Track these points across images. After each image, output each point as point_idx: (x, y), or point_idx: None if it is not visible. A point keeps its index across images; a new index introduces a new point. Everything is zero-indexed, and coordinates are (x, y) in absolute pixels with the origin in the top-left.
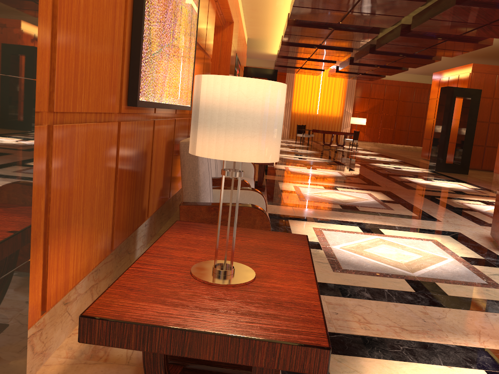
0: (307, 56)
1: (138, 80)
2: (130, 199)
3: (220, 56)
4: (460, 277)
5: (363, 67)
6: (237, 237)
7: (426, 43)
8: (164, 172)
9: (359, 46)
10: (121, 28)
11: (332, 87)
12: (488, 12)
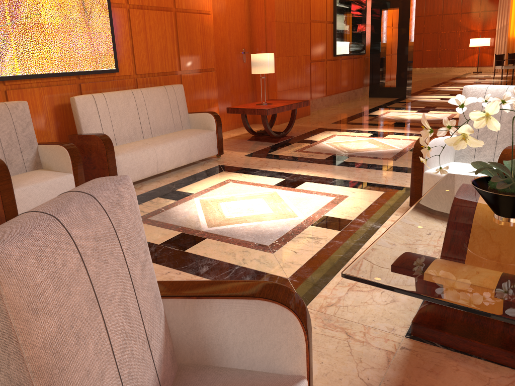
0: None
1: None
2: None
3: (265, 2)
4: (253, 236)
5: None
6: None
7: None
8: (59, 131)
9: None
10: None
11: None
12: None
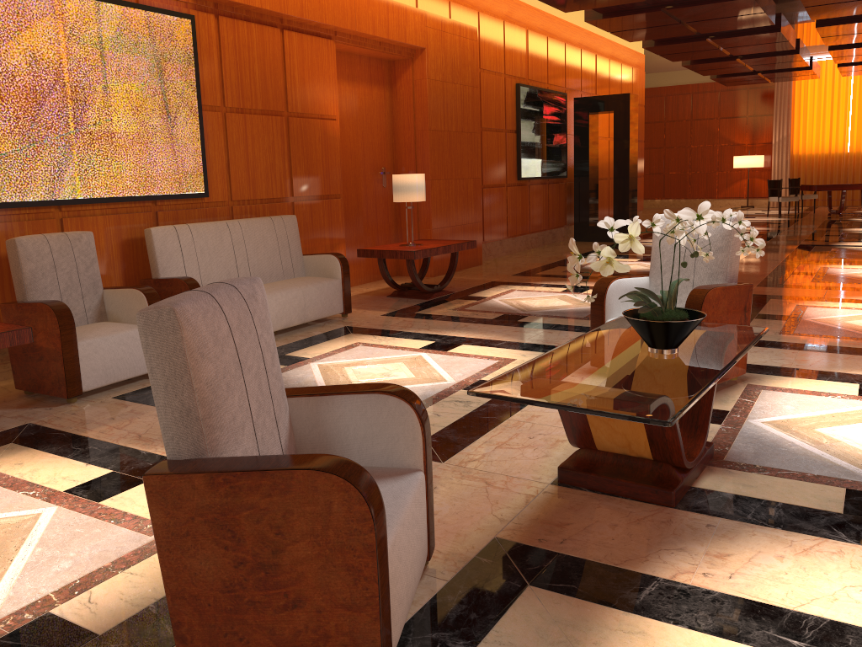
0: (723, 54)
1: None
2: None
3: (414, 103)
4: None
5: None
6: None
7: None
8: (126, 275)
9: (769, 21)
10: None
11: None
12: None
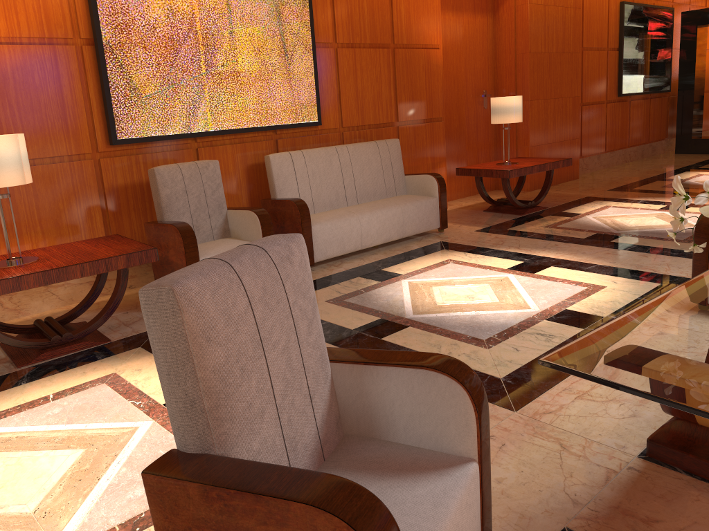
0: None
1: (110, 124)
2: (146, 219)
3: (516, 27)
4: (466, 327)
5: None
6: (103, 246)
7: None
8: (251, 195)
9: None
10: (77, 89)
11: None
12: None
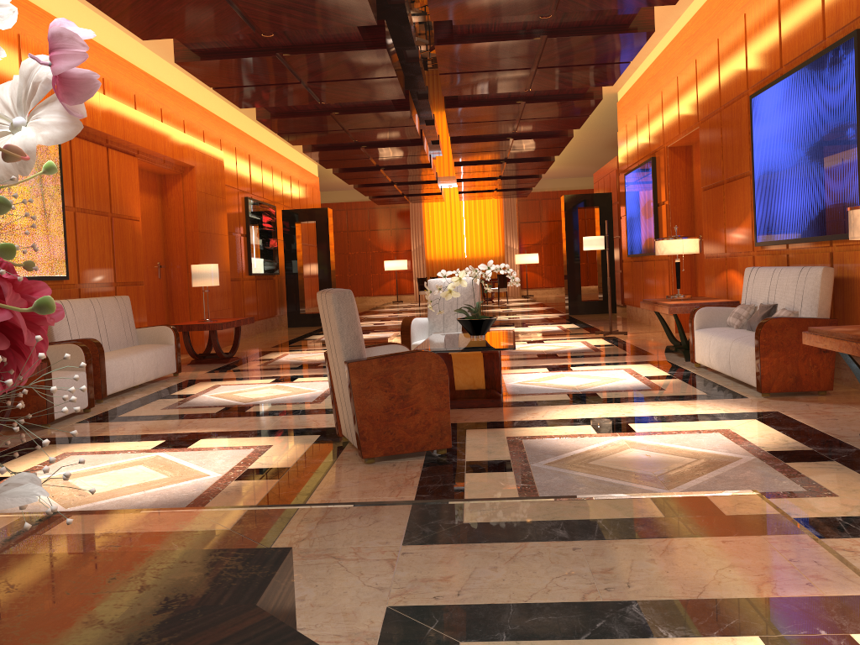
0: (387, 180)
1: None
2: None
3: (185, 209)
4: (292, 400)
5: (480, 182)
6: None
7: (495, 146)
8: None
9: (427, 160)
10: None
11: (482, 214)
12: (492, 109)
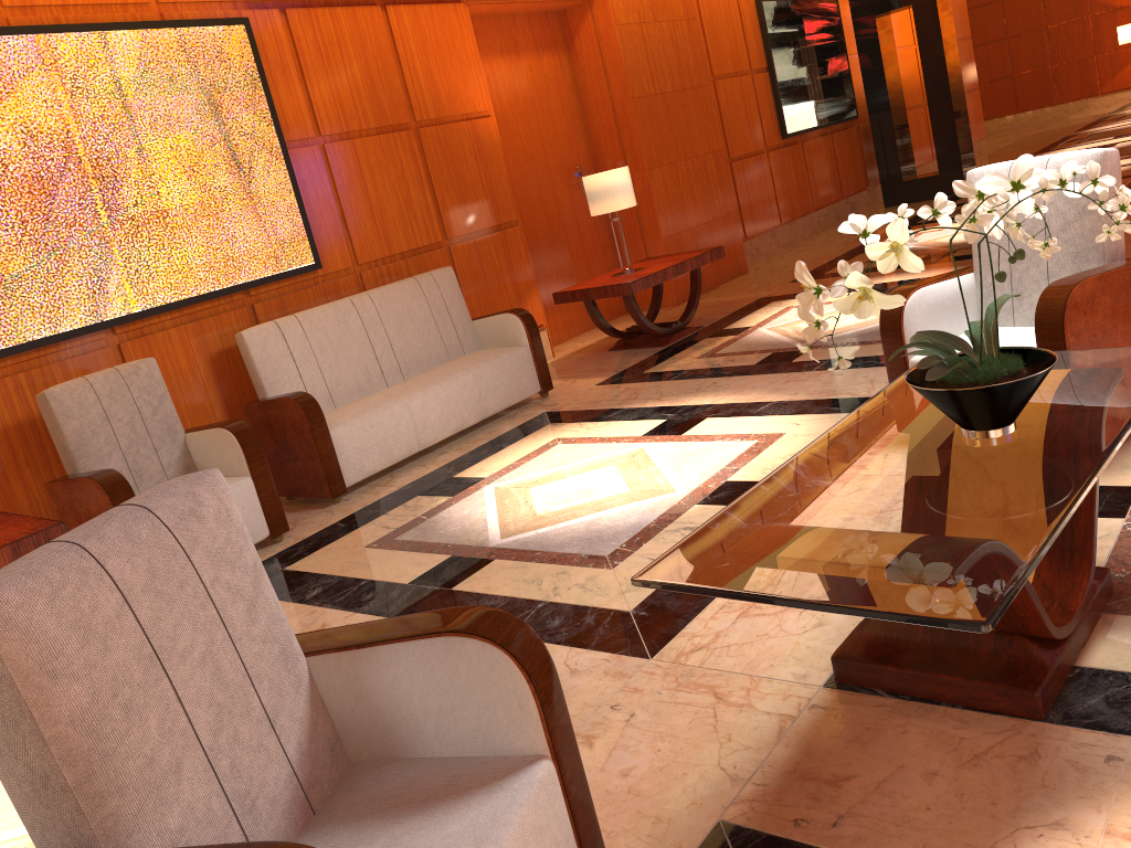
0: None
1: None
2: (52, 476)
3: (604, 64)
4: (581, 542)
5: None
6: None
7: None
8: (227, 400)
9: None
10: None
11: None
12: None
